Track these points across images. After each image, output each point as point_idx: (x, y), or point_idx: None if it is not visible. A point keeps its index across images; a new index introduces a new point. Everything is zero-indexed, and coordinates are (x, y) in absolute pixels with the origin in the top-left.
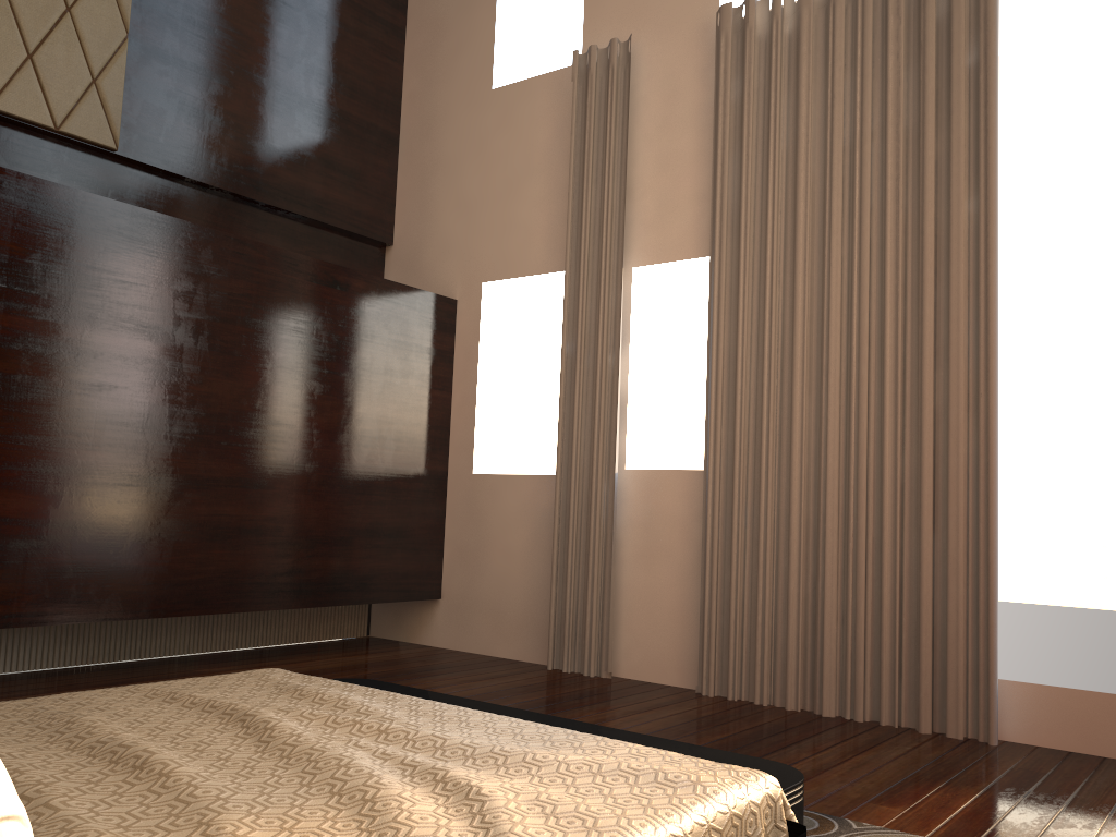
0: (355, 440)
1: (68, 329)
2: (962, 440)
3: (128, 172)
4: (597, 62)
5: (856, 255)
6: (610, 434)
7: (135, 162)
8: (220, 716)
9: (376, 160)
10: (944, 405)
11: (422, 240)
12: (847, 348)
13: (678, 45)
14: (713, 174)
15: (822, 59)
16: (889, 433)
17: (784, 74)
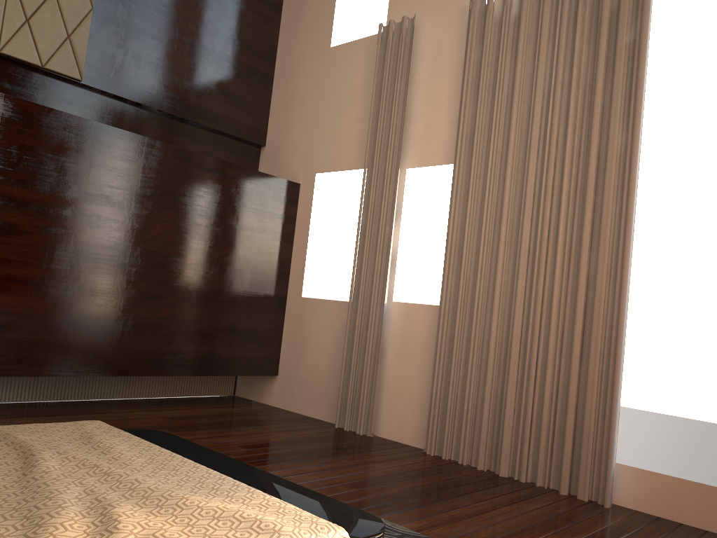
0: (224, 271)
1: (32, 193)
2: (603, 299)
3: (89, 95)
4: (394, 31)
5: (545, 168)
6: (384, 277)
7: (94, 89)
8: (19, 453)
9: (257, 91)
10: (594, 274)
11: (282, 144)
12: (535, 230)
13: (445, 21)
14: (459, 109)
15: (534, 33)
16: (557, 290)
17: (509, 43)
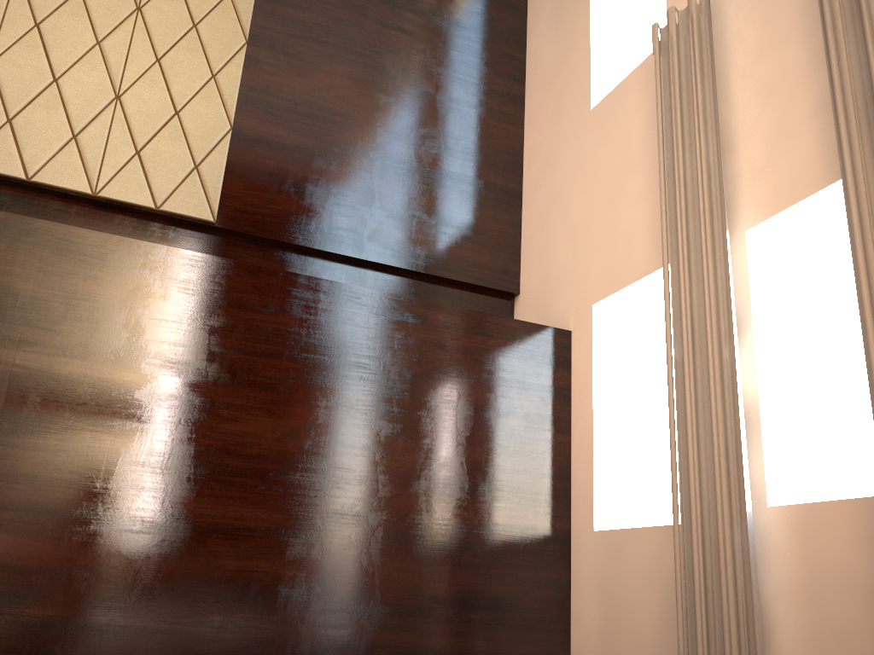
0: (436, 489)
1: (85, 366)
2: None
3: (231, 243)
4: (679, 24)
5: None
6: (737, 455)
7: (237, 234)
8: None
9: (496, 214)
10: None
11: (541, 280)
12: None
13: None
14: (828, 70)
15: None
16: None
17: None
